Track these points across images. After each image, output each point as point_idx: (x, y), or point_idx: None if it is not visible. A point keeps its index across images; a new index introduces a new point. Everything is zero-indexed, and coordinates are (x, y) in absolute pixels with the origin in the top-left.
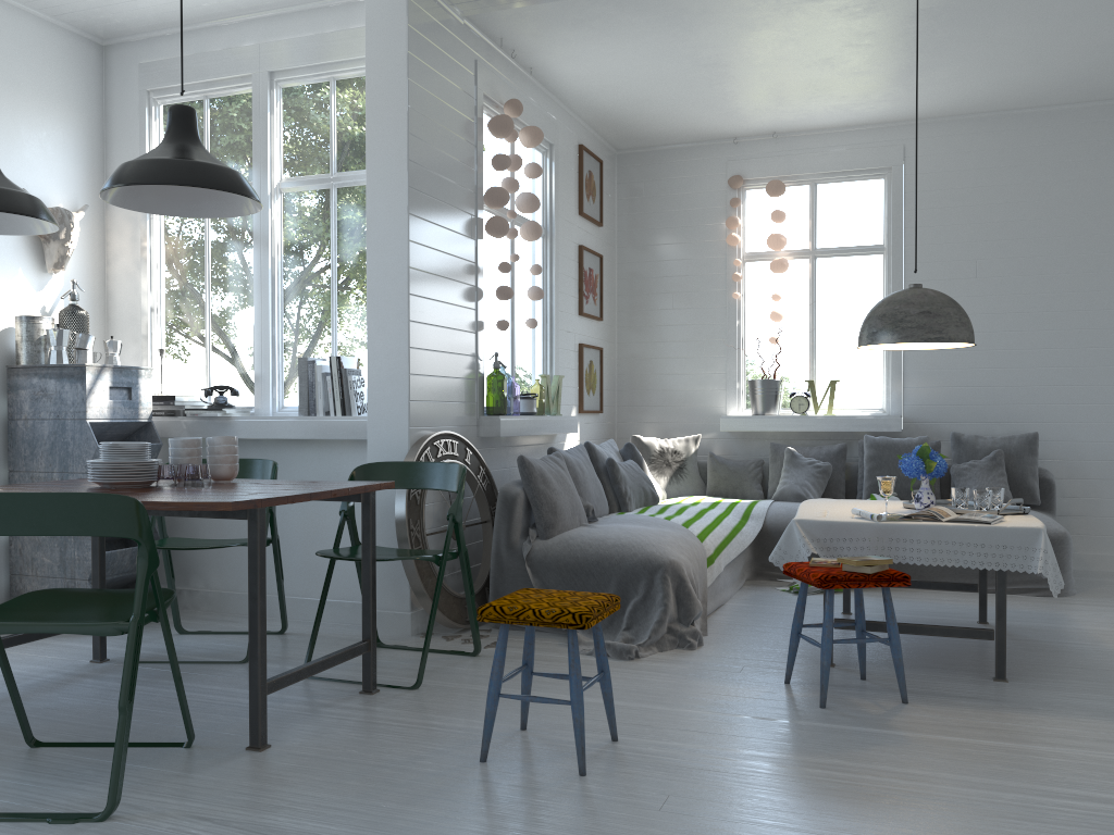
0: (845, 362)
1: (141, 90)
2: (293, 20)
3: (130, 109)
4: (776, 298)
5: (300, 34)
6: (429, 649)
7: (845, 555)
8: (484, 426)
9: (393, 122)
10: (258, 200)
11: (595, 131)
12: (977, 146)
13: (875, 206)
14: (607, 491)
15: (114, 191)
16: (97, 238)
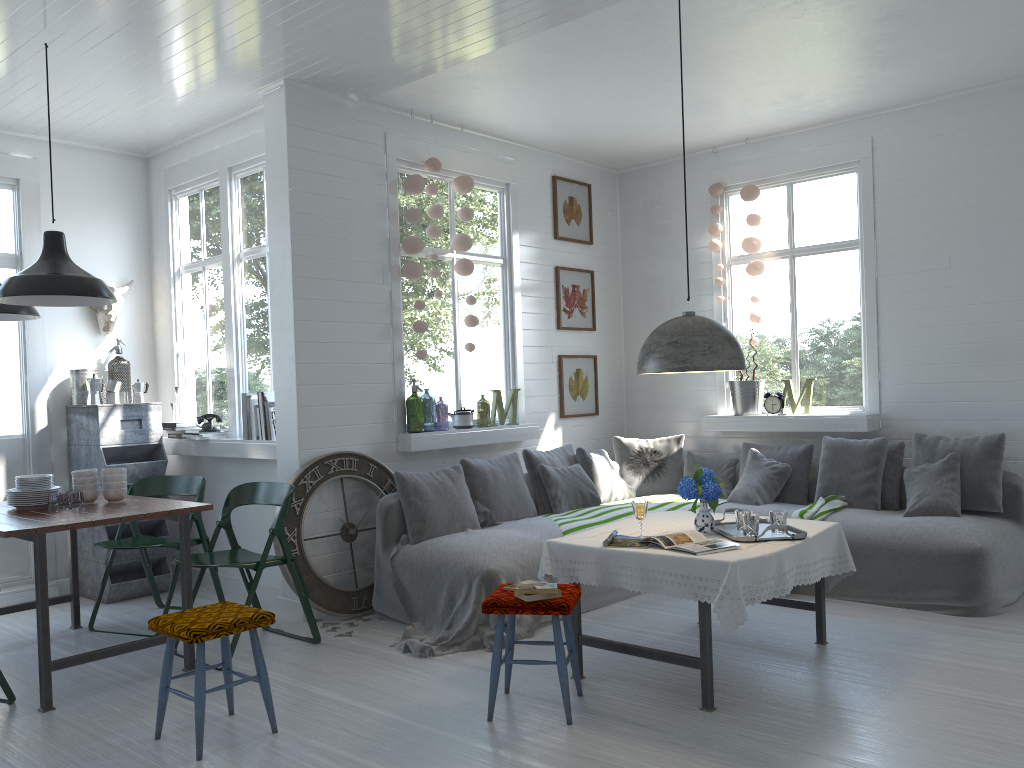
0: (826, 360)
1: (165, 190)
2: (239, 125)
3: (161, 204)
4: (753, 300)
5: (243, 136)
6: (292, 635)
7: (580, 576)
8: (401, 442)
9: (281, 203)
10: (97, 295)
11: (578, 159)
12: (946, 128)
13: (849, 200)
14: (541, 494)
15: (21, 296)
16: (145, 303)
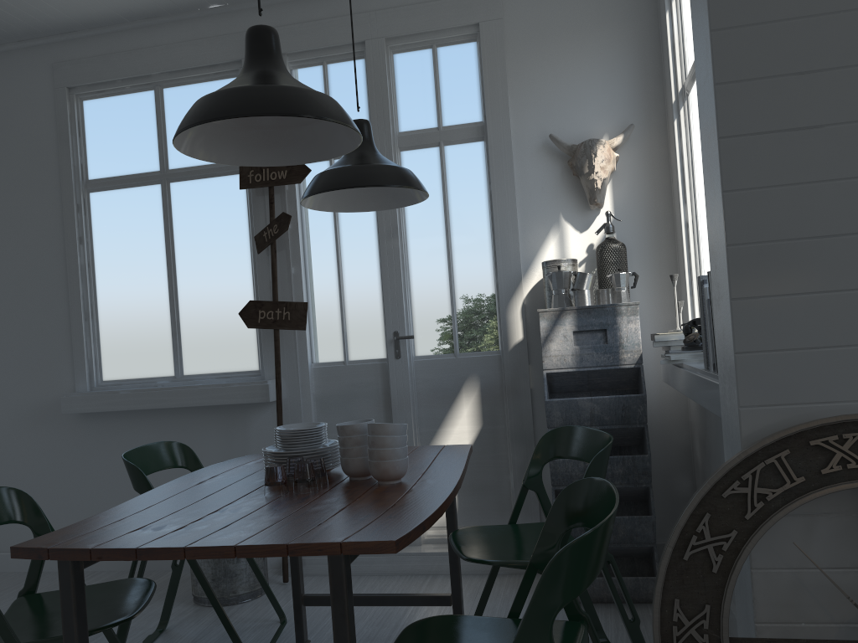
0: None
1: None
2: None
3: None
4: None
5: None
6: None
7: None
8: None
9: None
10: (261, 113)
11: None
12: None
13: None
14: None
15: (276, 152)
16: (657, 155)
